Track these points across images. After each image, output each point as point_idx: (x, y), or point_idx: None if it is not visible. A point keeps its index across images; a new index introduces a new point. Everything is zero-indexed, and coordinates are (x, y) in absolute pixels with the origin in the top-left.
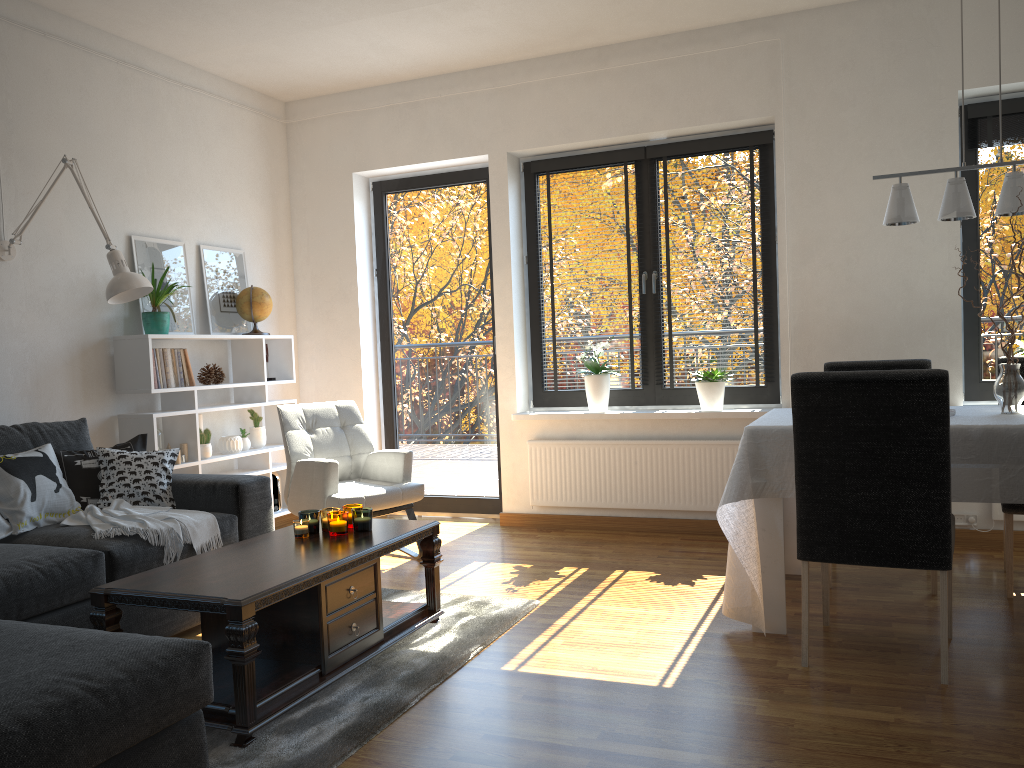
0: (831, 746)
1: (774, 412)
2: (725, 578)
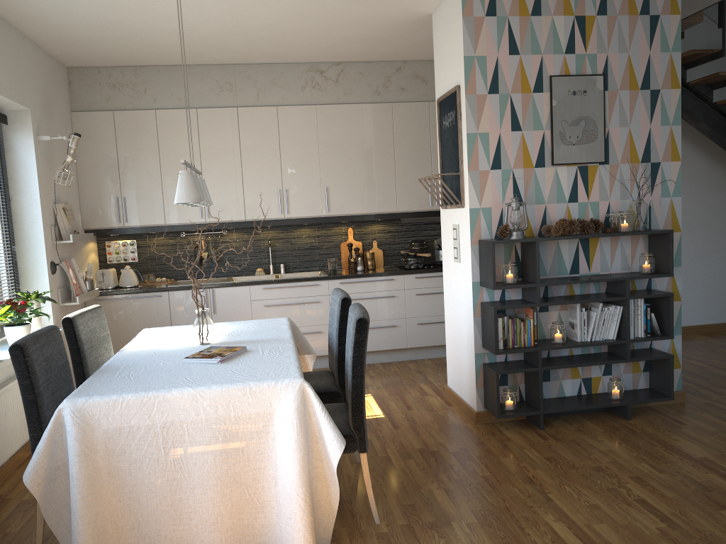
0: (492, 496)
1: (135, 390)
2: (307, 524)
